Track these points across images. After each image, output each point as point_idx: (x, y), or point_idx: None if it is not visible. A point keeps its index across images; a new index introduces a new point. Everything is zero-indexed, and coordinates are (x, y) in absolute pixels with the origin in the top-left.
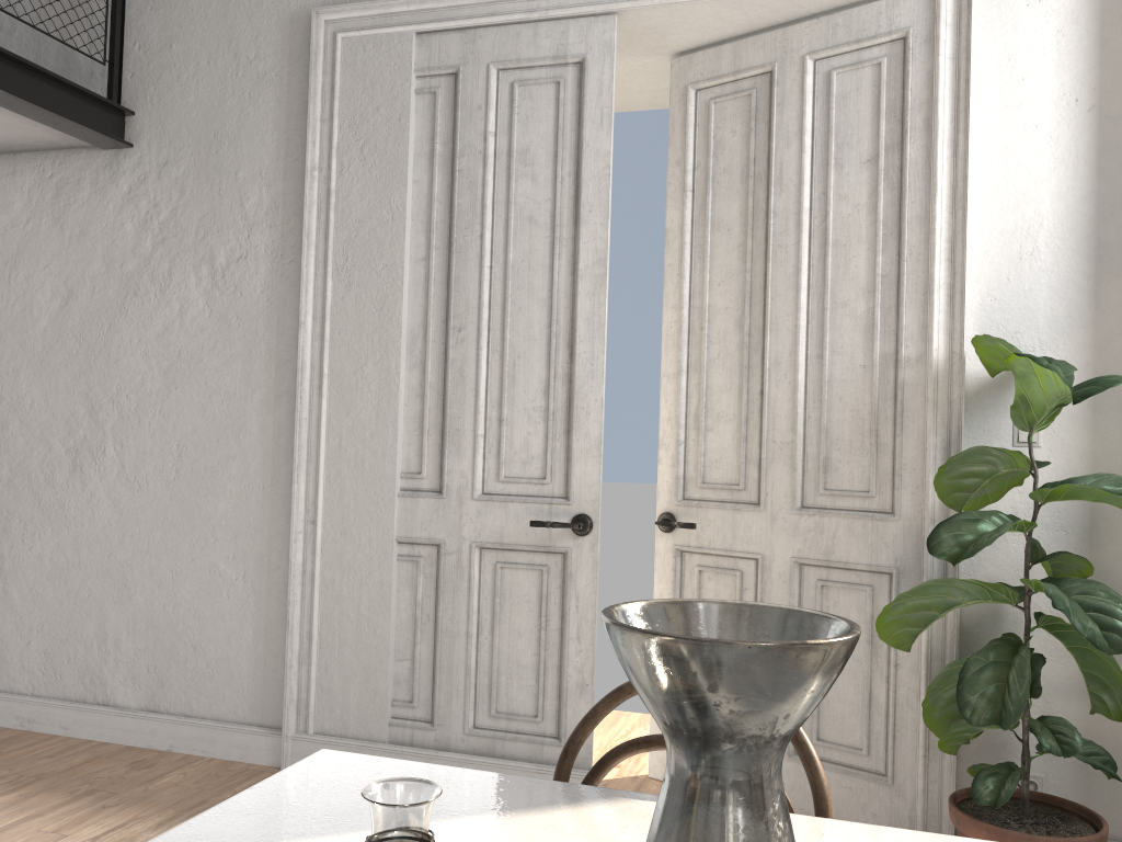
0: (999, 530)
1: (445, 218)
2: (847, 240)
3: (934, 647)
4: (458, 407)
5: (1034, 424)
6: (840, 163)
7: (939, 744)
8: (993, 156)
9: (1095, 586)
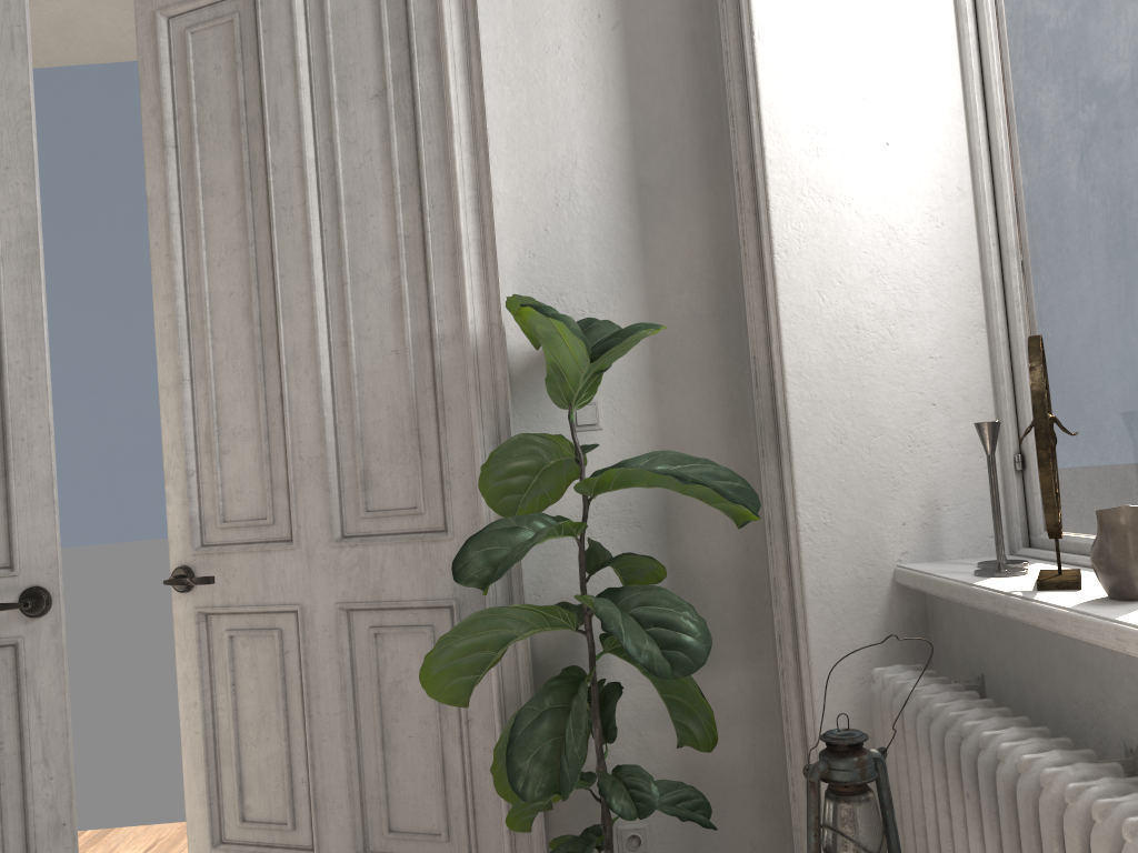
0: (535, 538)
1: None
2: (362, 196)
3: (507, 692)
4: None
5: (573, 399)
6: (346, 101)
7: (509, 823)
8: (514, 83)
9: (656, 592)
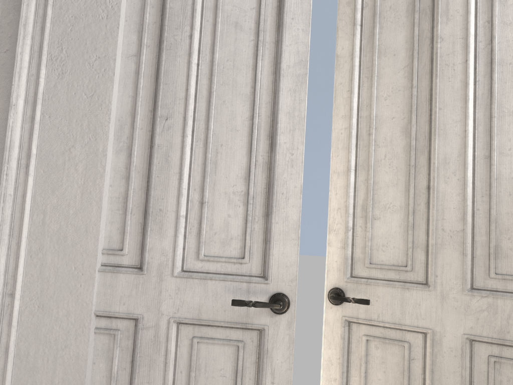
0: None
1: (156, 20)
2: None
3: None
4: (162, 189)
5: None
6: None
7: None
8: None
9: None
